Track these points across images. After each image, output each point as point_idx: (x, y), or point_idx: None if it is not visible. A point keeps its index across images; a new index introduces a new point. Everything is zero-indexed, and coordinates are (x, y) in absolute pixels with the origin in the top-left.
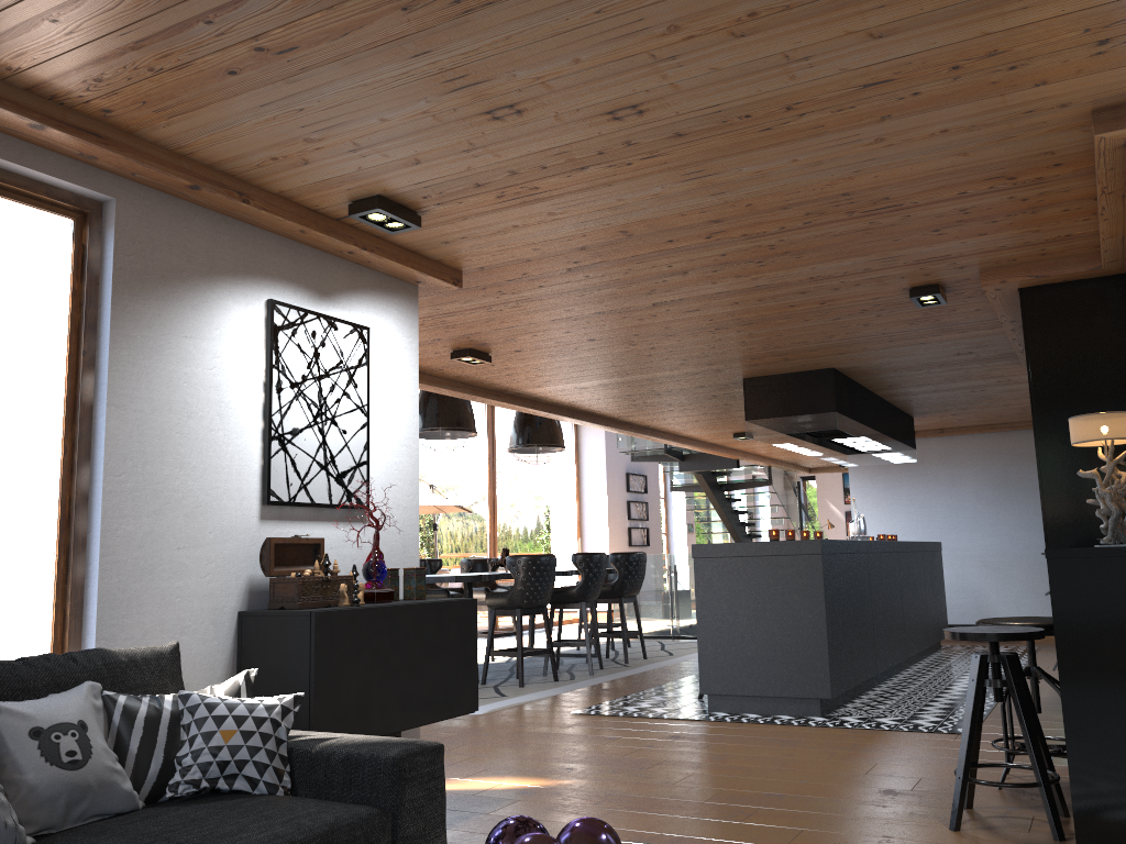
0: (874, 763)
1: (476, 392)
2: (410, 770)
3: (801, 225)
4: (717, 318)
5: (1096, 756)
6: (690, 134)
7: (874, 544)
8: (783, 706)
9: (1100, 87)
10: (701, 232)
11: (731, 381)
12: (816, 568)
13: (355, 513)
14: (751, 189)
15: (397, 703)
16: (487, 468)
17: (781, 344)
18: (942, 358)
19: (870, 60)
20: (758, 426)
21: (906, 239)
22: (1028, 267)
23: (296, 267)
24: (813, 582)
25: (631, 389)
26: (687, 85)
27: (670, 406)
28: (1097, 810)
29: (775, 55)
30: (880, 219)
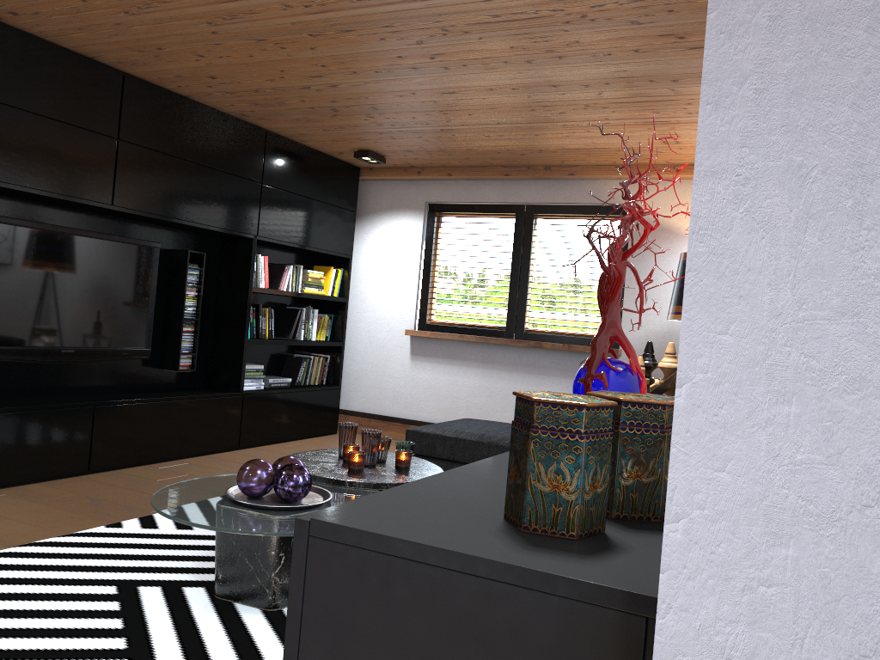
0: None
1: None
2: None
3: None
4: None
5: None
6: None
7: None
8: None
9: None
10: None
11: None
12: None
13: None
14: None
15: None
16: None
17: None
18: None
19: None
20: None
21: None
22: None
23: None
24: None
25: None
26: None
27: None
28: None
29: None
30: None
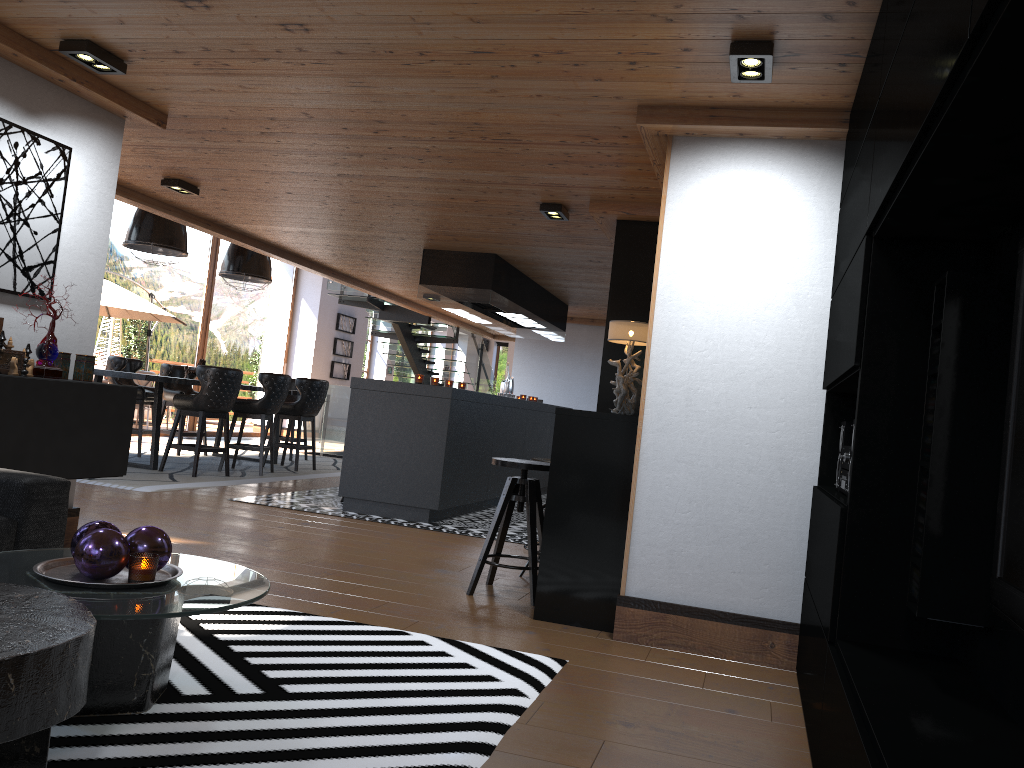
0: (446, 554)
1: (187, 218)
2: (38, 495)
3: (447, 139)
4: (393, 196)
5: (558, 549)
6: (348, 54)
7: (505, 400)
8: (401, 512)
9: (639, 91)
10: (369, 127)
11: (414, 250)
12: (445, 409)
13: (38, 303)
14: (403, 104)
15: (51, 458)
16: (205, 287)
17: (450, 227)
18: (579, 262)
19: (475, 36)
20: (428, 291)
21: (530, 166)
22: (623, 205)
23: (6, 84)
24: (440, 420)
25: (329, 241)
26: (341, 20)
27: (365, 261)
28: (552, 583)
29: (404, 16)
30: (507, 147)
